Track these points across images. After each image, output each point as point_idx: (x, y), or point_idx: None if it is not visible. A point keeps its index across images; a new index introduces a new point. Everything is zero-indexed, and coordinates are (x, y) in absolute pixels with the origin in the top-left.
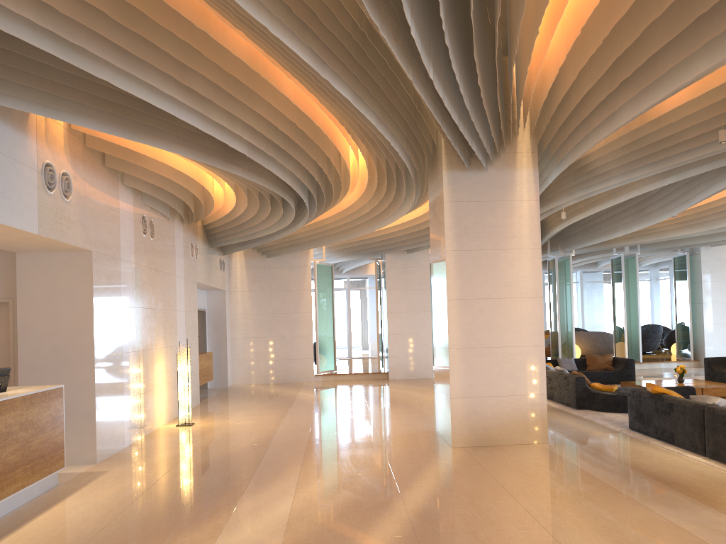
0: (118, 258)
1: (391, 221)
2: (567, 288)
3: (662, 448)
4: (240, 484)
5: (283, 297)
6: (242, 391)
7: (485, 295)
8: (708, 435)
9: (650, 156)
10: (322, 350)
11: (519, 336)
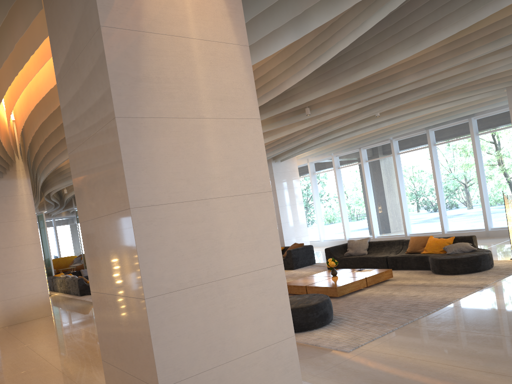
0: None
1: None
2: None
3: None
4: None
5: None
6: None
7: (6, 246)
8: None
9: None
10: None
11: (29, 264)
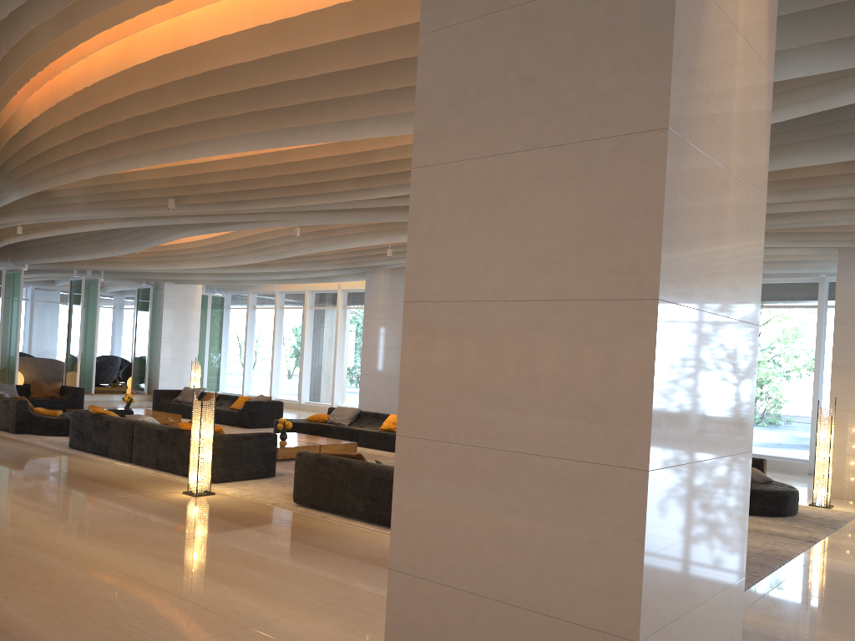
0: None
1: None
2: (15, 306)
3: (97, 460)
4: None
5: None
6: None
7: None
8: (135, 445)
9: (113, 202)
10: None
11: None
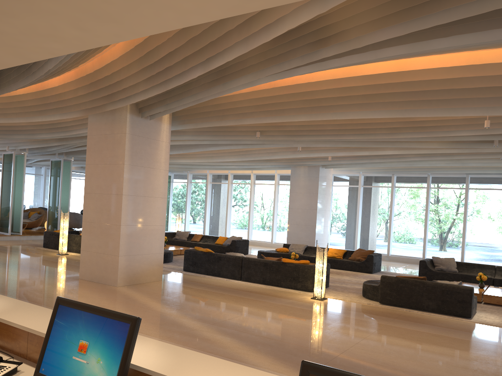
0: None
1: (6, 121)
2: (66, 182)
3: (216, 278)
4: None
5: None
6: None
7: (141, 194)
8: (244, 270)
9: (214, 131)
10: None
11: (155, 220)
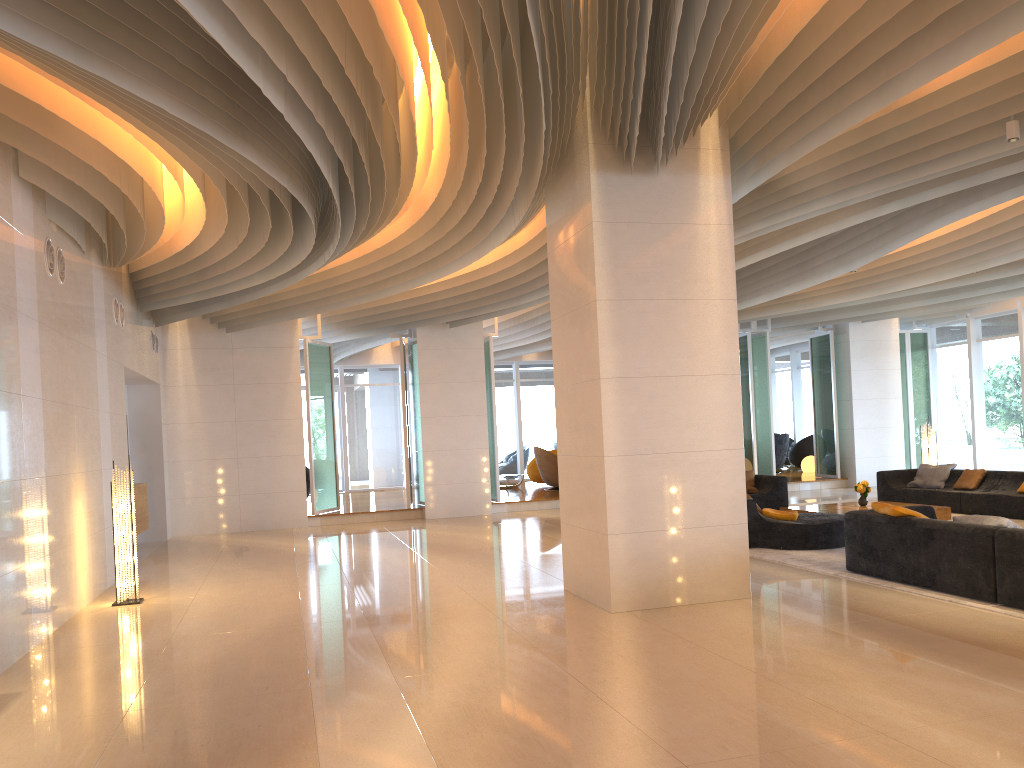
0: (14, 309)
1: (457, 268)
2: None
3: (921, 596)
4: (297, 697)
5: (256, 394)
6: (197, 545)
7: (657, 372)
8: (1002, 571)
9: (884, 166)
10: (320, 478)
11: (707, 435)
